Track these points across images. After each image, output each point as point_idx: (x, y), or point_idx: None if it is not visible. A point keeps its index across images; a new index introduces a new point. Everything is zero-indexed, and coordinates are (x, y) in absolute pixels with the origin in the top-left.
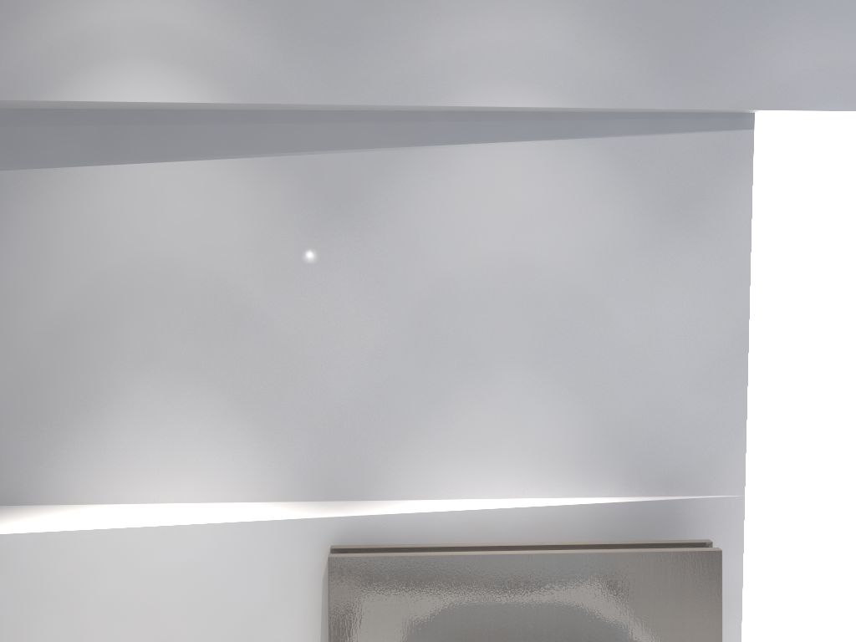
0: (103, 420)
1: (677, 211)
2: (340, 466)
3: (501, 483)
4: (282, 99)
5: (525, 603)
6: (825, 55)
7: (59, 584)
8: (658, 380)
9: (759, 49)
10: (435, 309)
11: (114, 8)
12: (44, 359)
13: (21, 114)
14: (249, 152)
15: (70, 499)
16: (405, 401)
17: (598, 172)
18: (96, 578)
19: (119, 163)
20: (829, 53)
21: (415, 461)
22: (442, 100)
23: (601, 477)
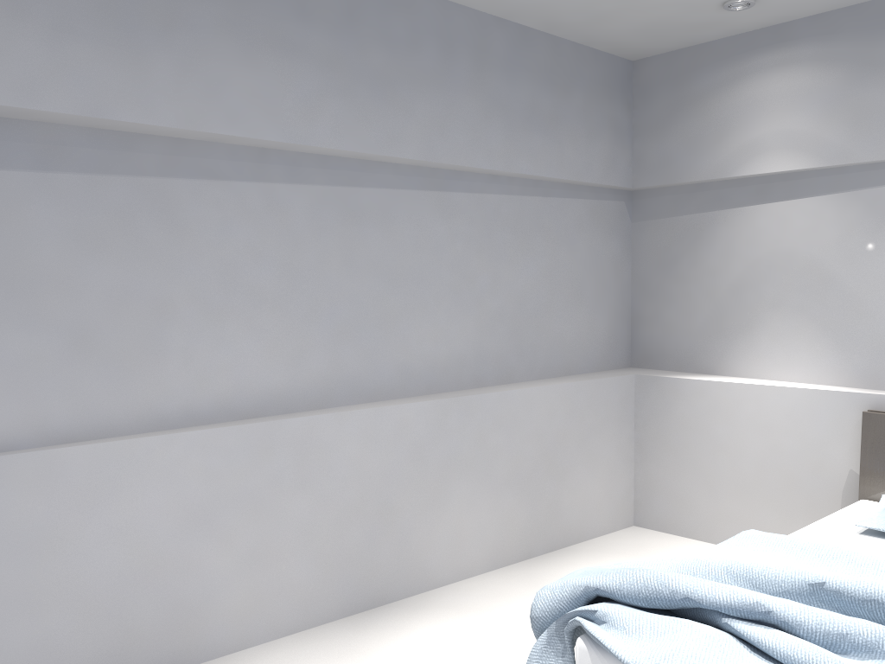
0: (753, 335)
1: None
2: (884, 370)
3: None
4: (853, 161)
5: None
6: None
7: (726, 407)
8: None
9: None
10: None
11: (765, 127)
12: (727, 303)
13: (722, 183)
14: (836, 190)
15: (736, 374)
16: None
17: None
18: (742, 407)
19: (766, 203)
20: None
21: None
22: None
23: None
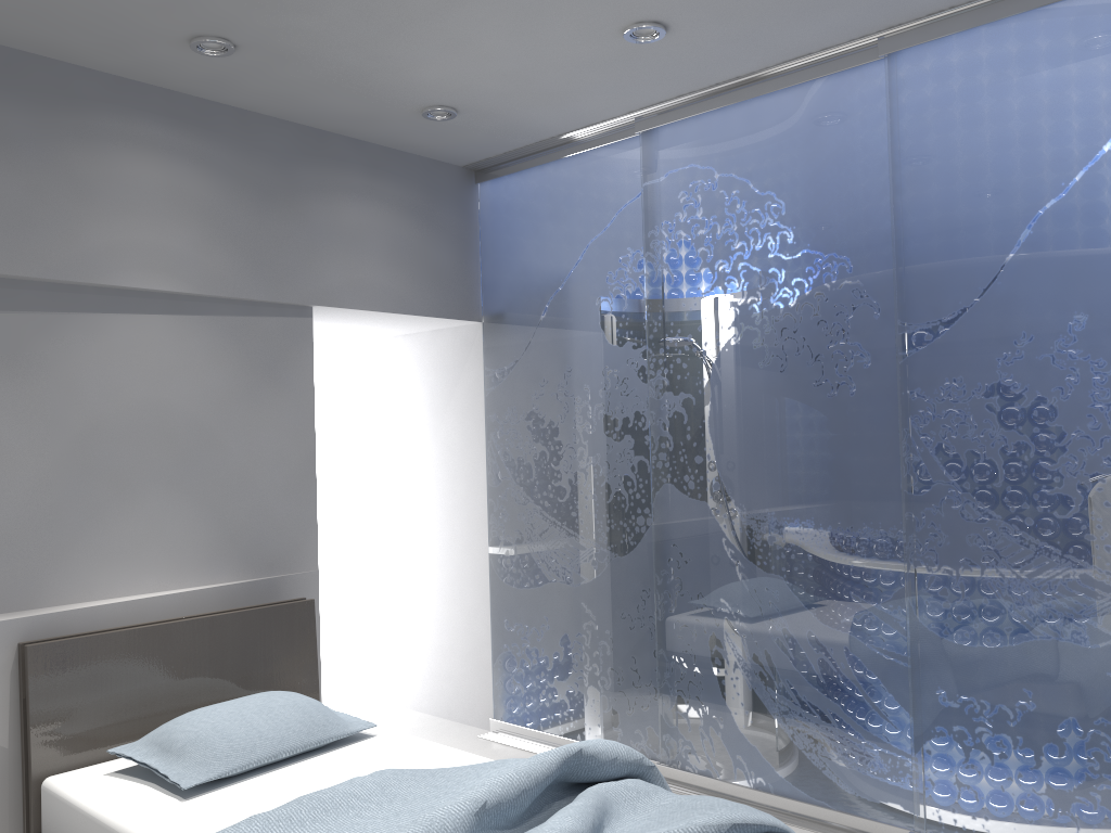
0: None
1: (268, 371)
2: (8, 582)
3: (148, 581)
4: None
5: (187, 658)
6: (352, 274)
7: None
8: (260, 492)
9: (314, 266)
10: (92, 443)
11: None
12: None
13: None
14: None
15: None
16: (66, 520)
17: (213, 340)
18: None
19: None
20: (354, 273)
21: (76, 570)
22: (100, 279)
23: (223, 568)
